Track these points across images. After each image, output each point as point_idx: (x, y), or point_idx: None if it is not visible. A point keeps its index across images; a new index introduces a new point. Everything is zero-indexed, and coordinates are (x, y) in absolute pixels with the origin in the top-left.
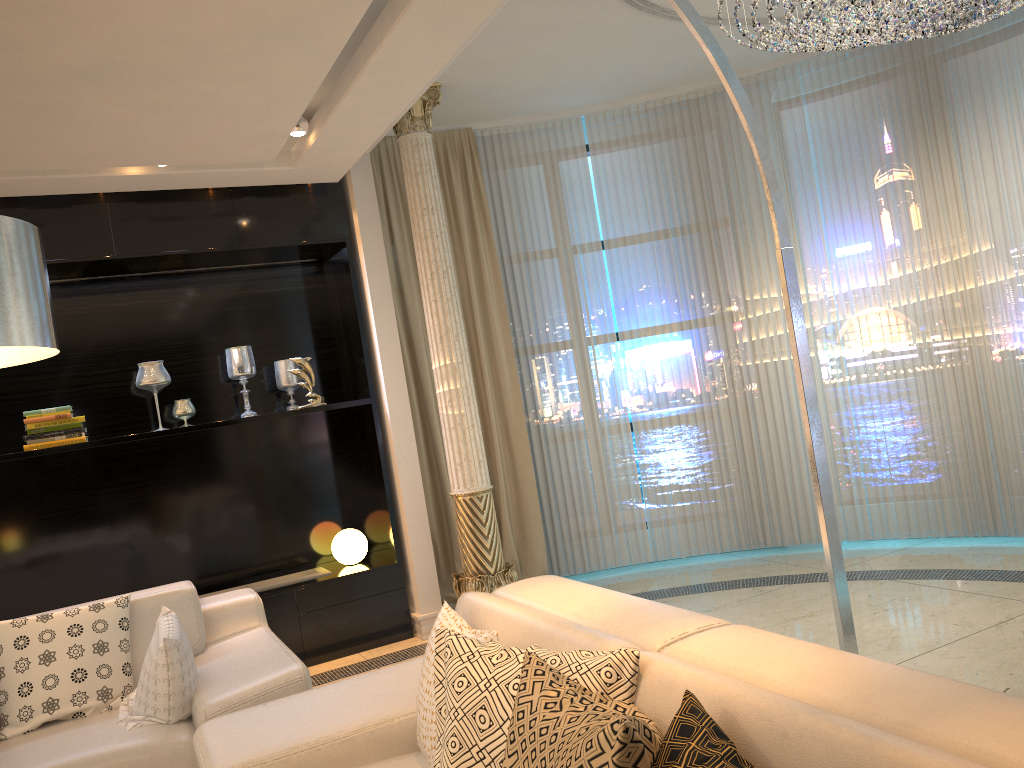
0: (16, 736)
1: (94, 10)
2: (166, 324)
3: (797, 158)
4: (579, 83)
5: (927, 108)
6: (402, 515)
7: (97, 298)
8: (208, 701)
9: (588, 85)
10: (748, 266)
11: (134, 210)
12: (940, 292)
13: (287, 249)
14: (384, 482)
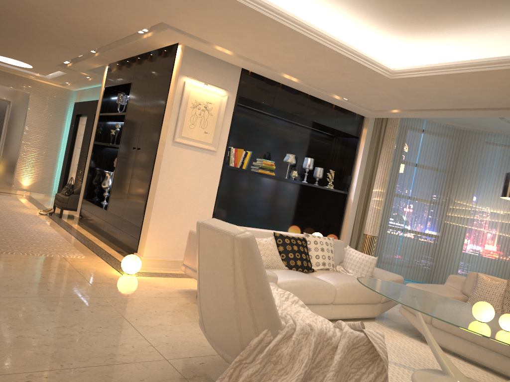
0: (315, 270)
1: (446, 87)
2: (288, 140)
3: (488, 163)
4: None
5: None
6: (343, 234)
7: (274, 123)
8: (384, 277)
9: None
10: (459, 191)
11: (314, 104)
12: None
13: (341, 132)
14: (341, 221)
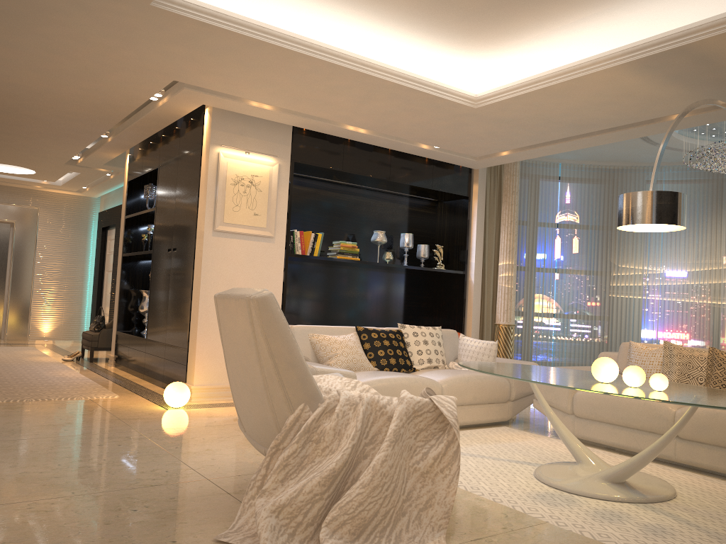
0: (418, 369)
1: (547, 108)
2: (374, 214)
3: None
4: (576, 151)
5: (719, 201)
6: (468, 329)
7: (352, 194)
8: None
9: (578, 152)
10: (622, 251)
11: (399, 160)
12: (710, 281)
13: (443, 193)
14: (463, 312)
